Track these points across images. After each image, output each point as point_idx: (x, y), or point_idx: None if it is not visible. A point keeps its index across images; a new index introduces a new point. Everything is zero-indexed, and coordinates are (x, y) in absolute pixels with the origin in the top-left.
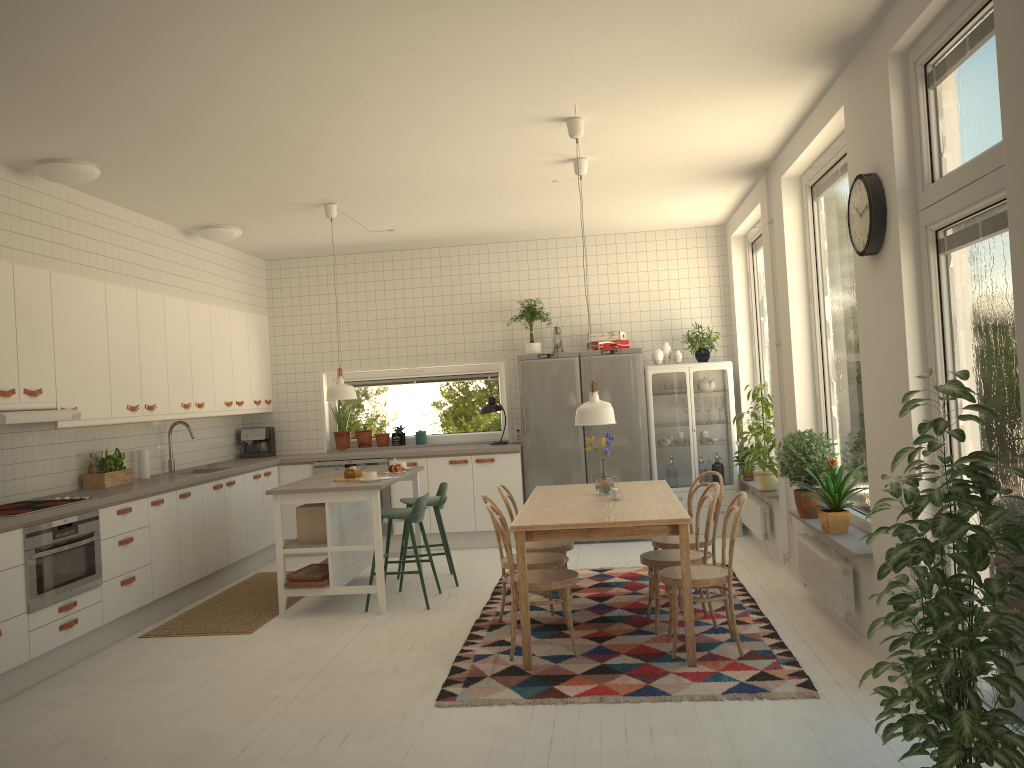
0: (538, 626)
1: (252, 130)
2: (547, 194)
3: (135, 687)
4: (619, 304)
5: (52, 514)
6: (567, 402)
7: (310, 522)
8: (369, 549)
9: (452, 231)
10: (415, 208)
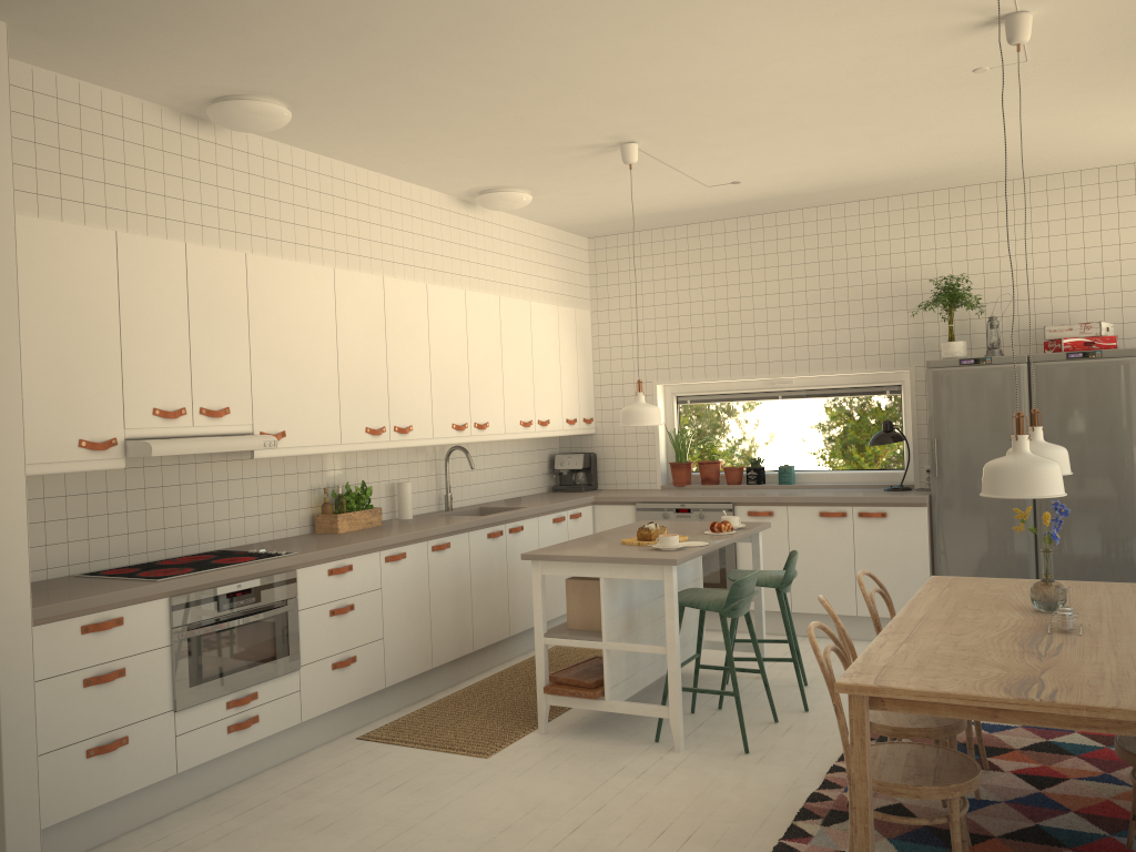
0: (913, 829)
1: (444, 13)
2: (967, 99)
3: (290, 837)
4: (1102, 279)
5: (215, 578)
6: (1006, 433)
7: (584, 602)
8: (659, 652)
9: (827, 179)
10: (757, 142)
